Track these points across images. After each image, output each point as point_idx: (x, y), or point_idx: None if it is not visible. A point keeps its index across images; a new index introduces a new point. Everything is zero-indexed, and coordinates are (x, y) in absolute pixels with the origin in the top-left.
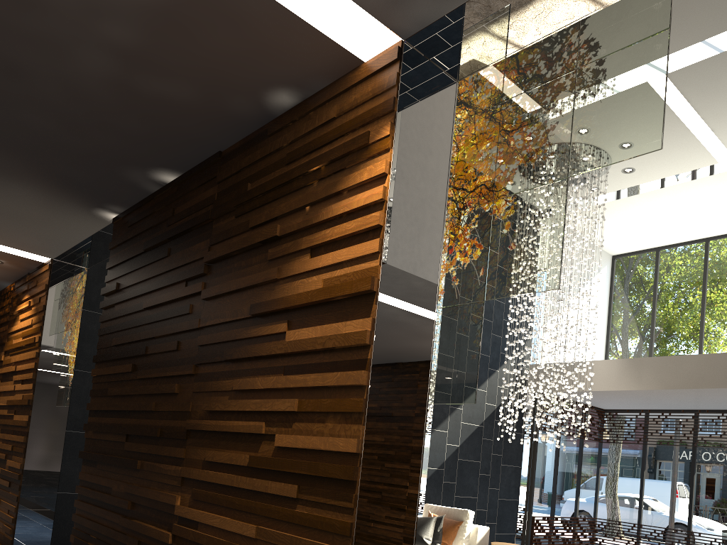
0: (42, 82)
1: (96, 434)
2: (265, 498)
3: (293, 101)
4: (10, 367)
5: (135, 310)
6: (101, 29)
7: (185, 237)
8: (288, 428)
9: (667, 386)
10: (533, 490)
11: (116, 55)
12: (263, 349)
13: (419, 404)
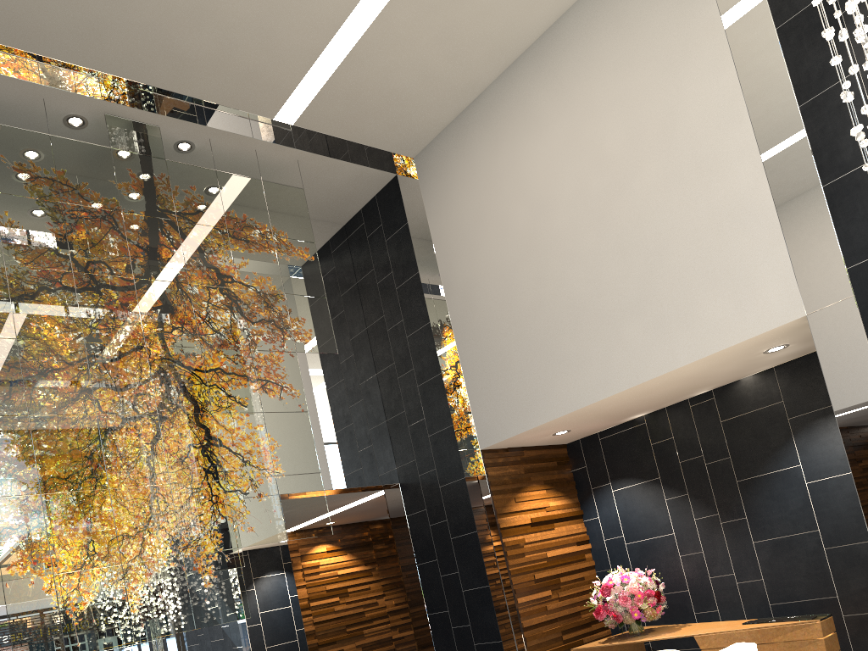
0: None
1: None
2: None
3: None
4: None
5: None
6: None
7: None
8: None
9: None
10: None
11: None
12: None
13: None
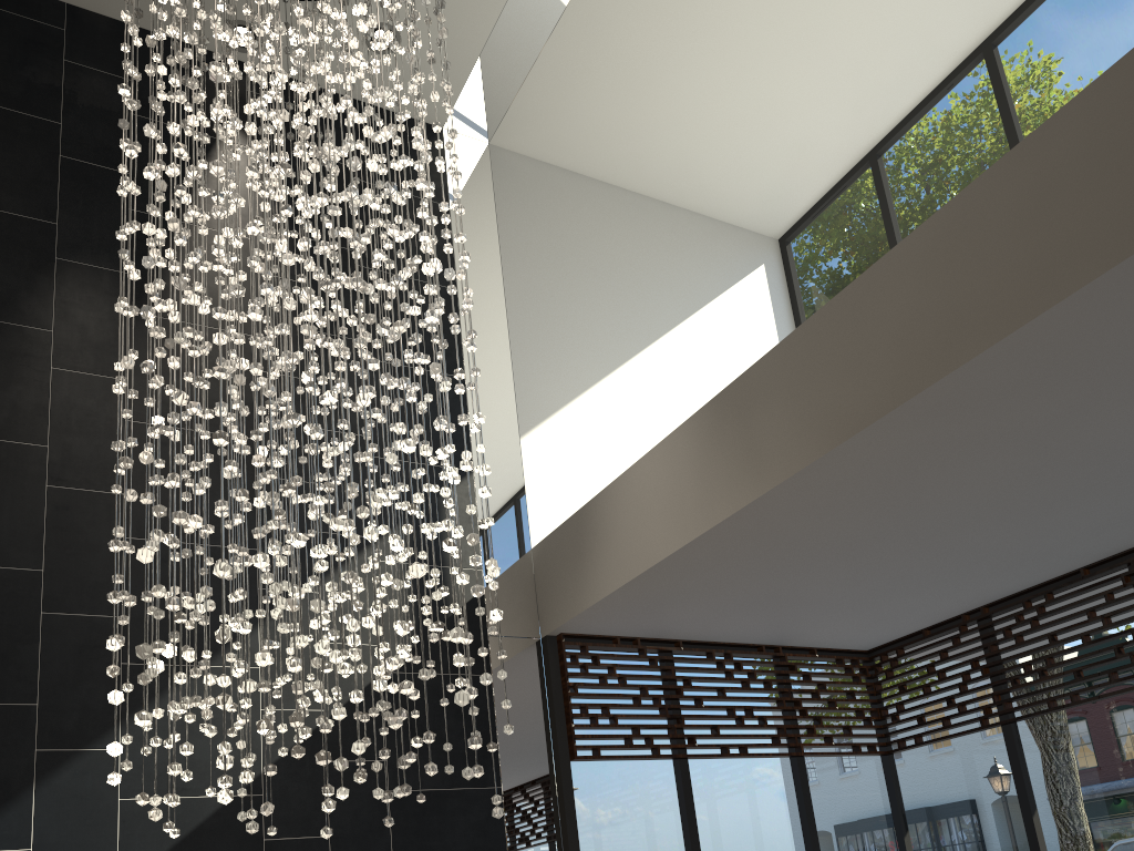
0: None
1: None
2: None
3: None
4: None
5: None
6: None
7: None
8: None
9: (844, 428)
10: None
11: None
12: None
13: None
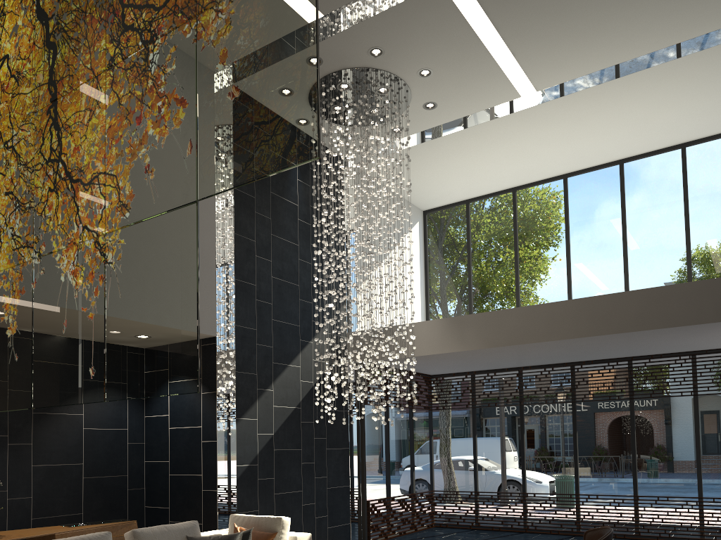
0: None
1: None
2: None
3: None
4: None
5: None
6: None
7: None
8: None
9: (492, 344)
10: (365, 471)
11: None
12: None
13: None
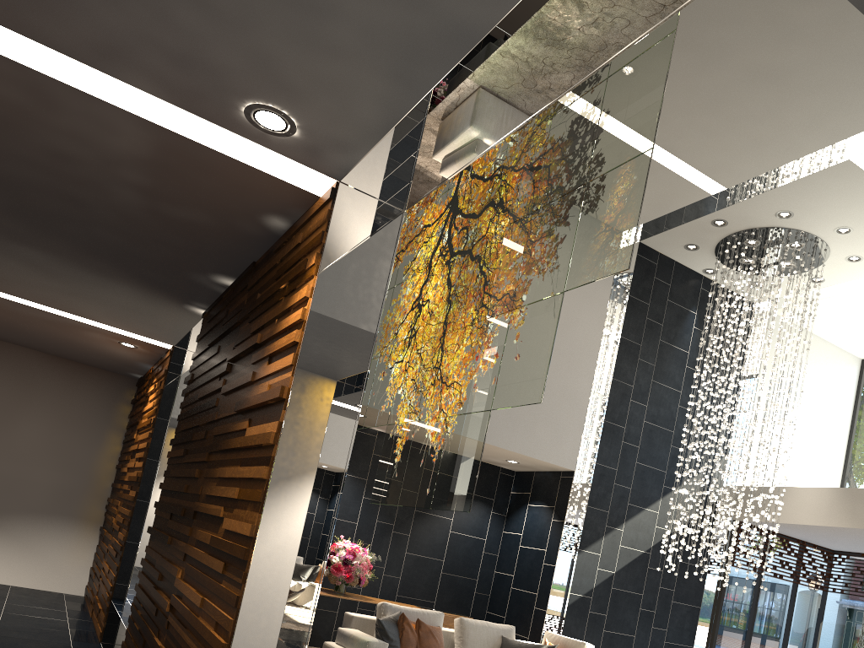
0: (98, 209)
1: (159, 511)
2: (212, 573)
3: (286, 224)
4: (135, 445)
5: (195, 400)
6: (120, 174)
7: (228, 336)
8: (231, 513)
9: None
10: (715, 637)
11: (139, 191)
12: (233, 442)
13: (328, 501)
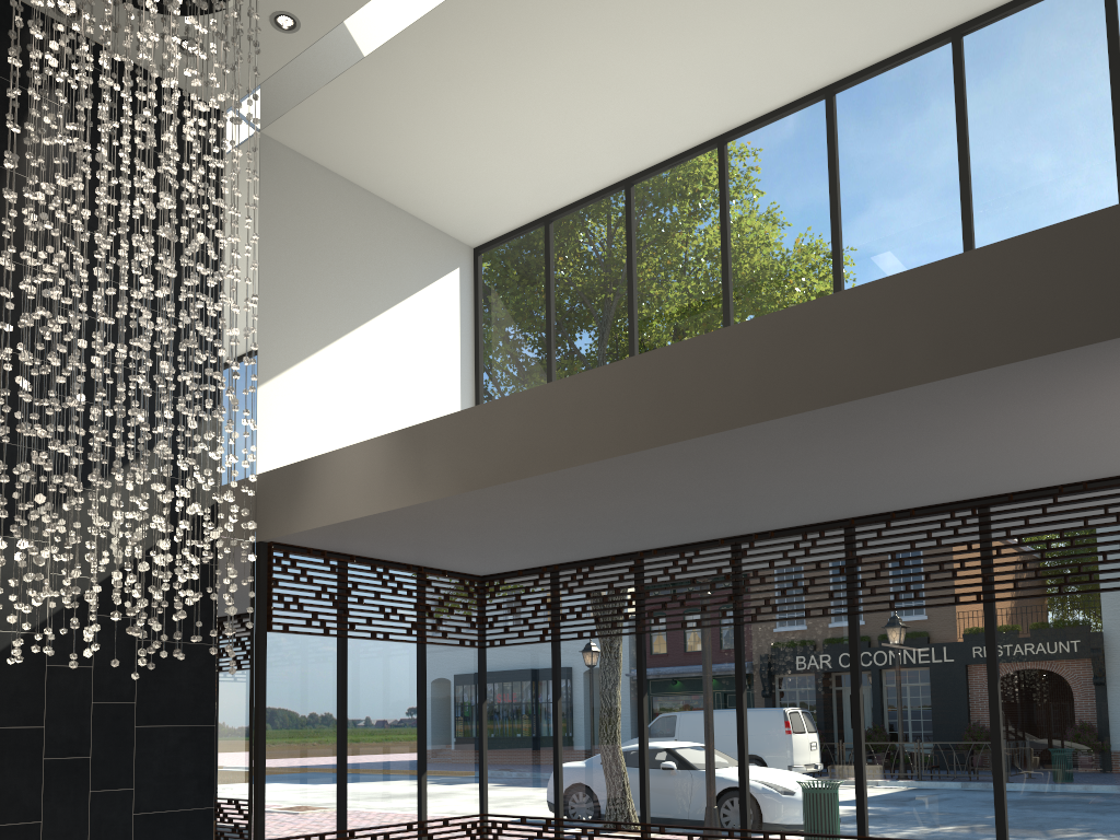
0: None
1: None
2: None
3: None
4: None
5: None
6: None
7: None
8: None
9: (472, 483)
10: (263, 776)
11: None
12: None
13: None
